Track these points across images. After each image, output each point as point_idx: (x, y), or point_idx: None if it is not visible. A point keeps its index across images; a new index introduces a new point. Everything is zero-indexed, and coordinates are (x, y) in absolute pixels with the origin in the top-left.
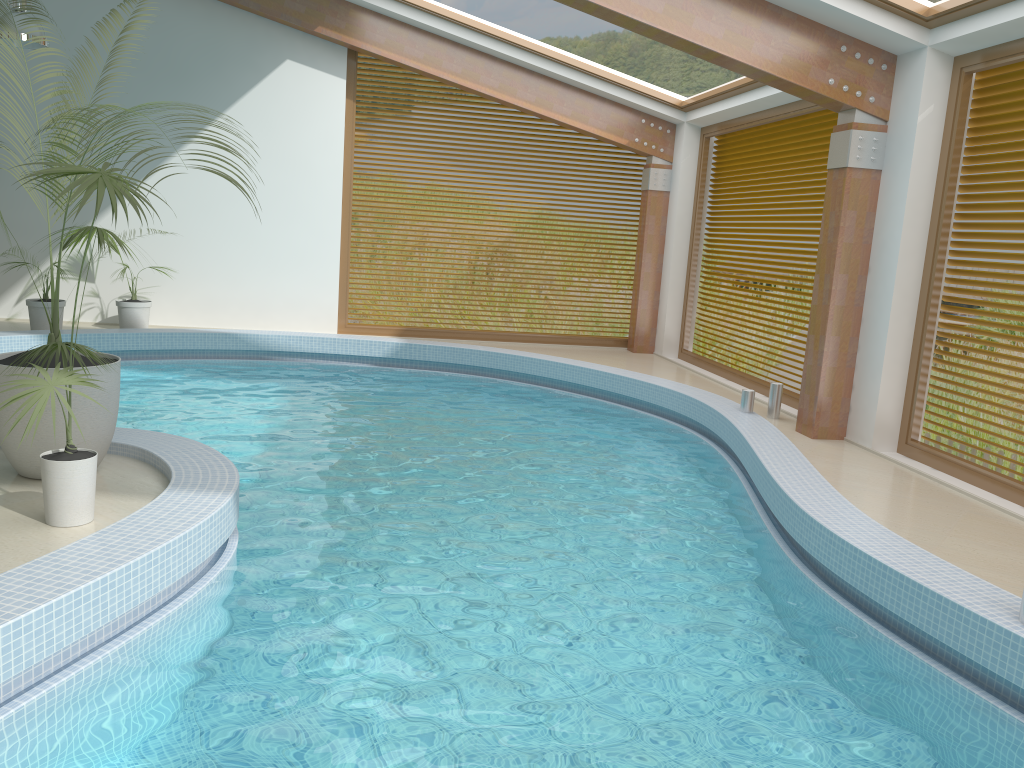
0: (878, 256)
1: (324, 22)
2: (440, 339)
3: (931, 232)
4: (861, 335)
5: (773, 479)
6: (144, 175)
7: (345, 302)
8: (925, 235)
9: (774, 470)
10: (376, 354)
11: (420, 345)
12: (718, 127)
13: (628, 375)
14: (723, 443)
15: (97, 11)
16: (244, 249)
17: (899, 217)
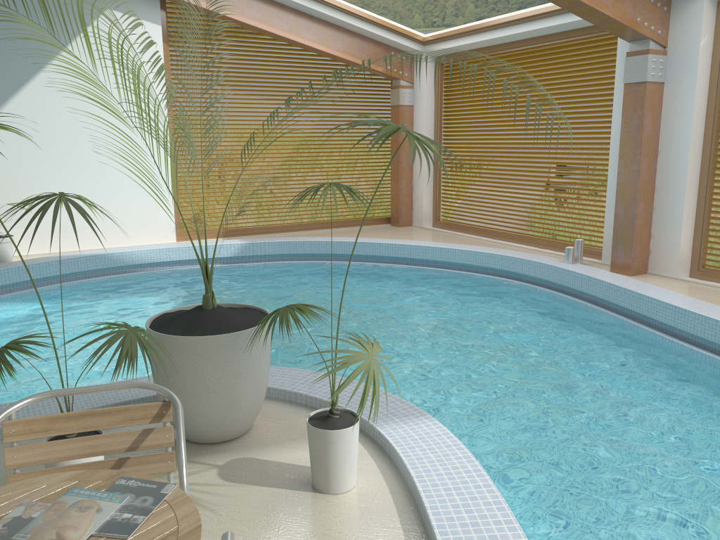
0: (668, 143)
1: None
2: (258, 235)
3: (707, 124)
4: (656, 199)
5: (697, 313)
6: None
7: (178, 214)
8: (703, 126)
9: (684, 306)
10: (225, 255)
11: (261, 243)
12: (456, 56)
13: (445, 246)
14: (556, 287)
15: None
16: (88, 179)
17: (688, 115)
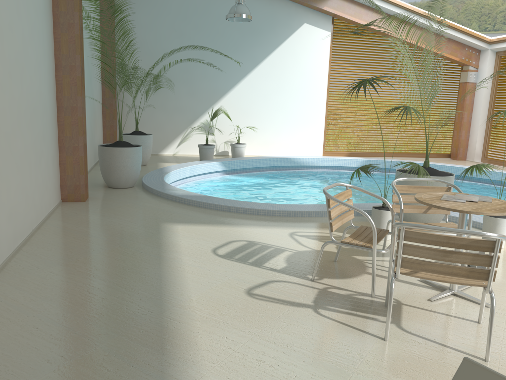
0: None
1: (327, 4)
2: (368, 157)
3: None
4: None
5: None
6: (238, 82)
7: (324, 141)
8: None
9: None
10: (353, 165)
11: (374, 160)
12: None
13: (498, 171)
14: None
15: (219, 1)
16: (282, 116)
17: None
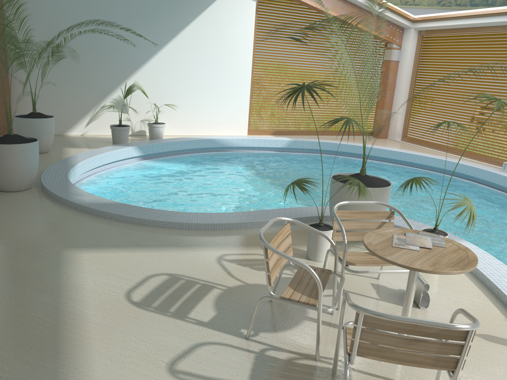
0: None
1: None
2: (294, 136)
3: None
4: None
5: None
6: (154, 53)
7: (249, 118)
8: None
9: None
10: (279, 146)
11: (301, 141)
12: (434, 31)
13: (419, 154)
14: (493, 186)
15: None
16: (204, 93)
17: None
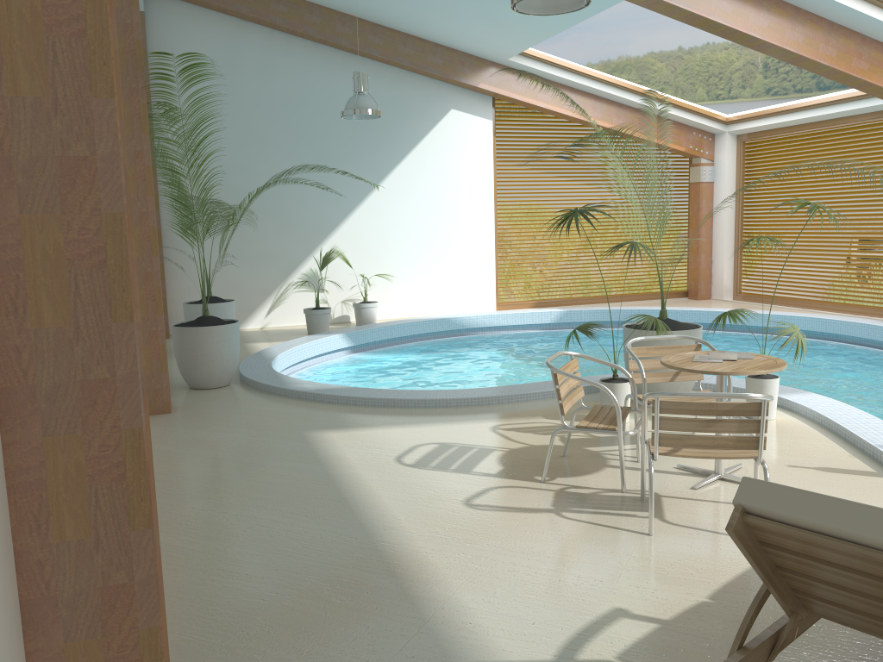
0: None
1: (484, 80)
2: (566, 306)
3: None
4: None
5: None
6: (356, 205)
7: (496, 286)
8: None
9: None
10: (545, 321)
11: (577, 311)
12: (760, 134)
13: (759, 312)
14: (876, 345)
15: (317, 83)
16: (429, 254)
17: None
